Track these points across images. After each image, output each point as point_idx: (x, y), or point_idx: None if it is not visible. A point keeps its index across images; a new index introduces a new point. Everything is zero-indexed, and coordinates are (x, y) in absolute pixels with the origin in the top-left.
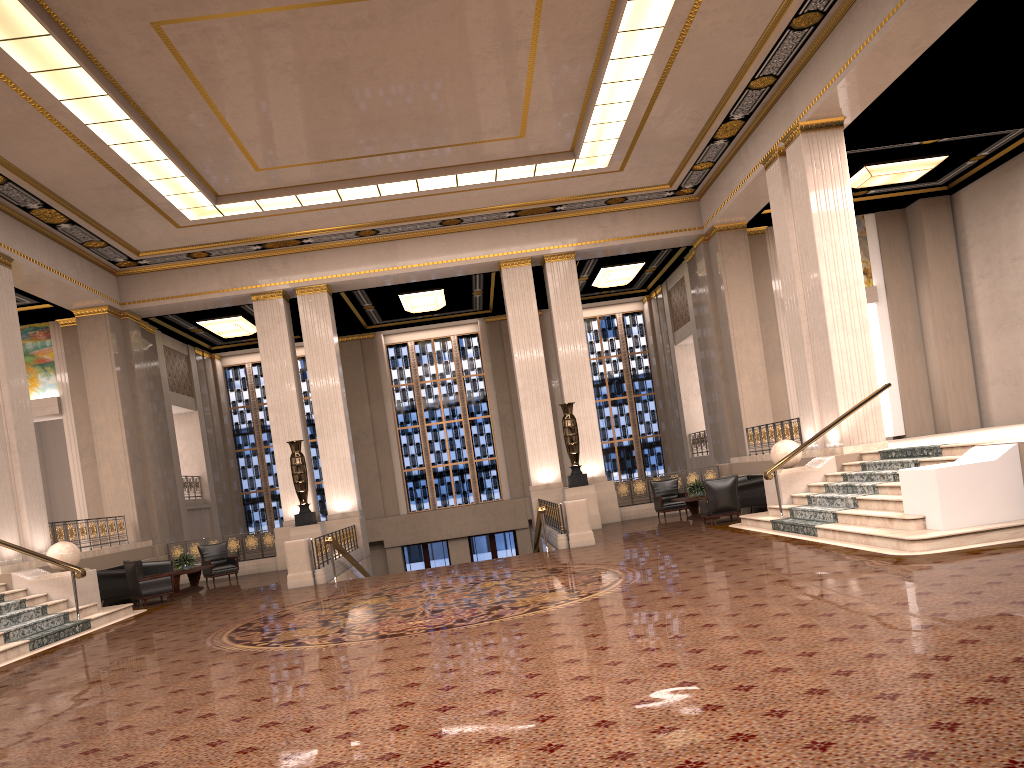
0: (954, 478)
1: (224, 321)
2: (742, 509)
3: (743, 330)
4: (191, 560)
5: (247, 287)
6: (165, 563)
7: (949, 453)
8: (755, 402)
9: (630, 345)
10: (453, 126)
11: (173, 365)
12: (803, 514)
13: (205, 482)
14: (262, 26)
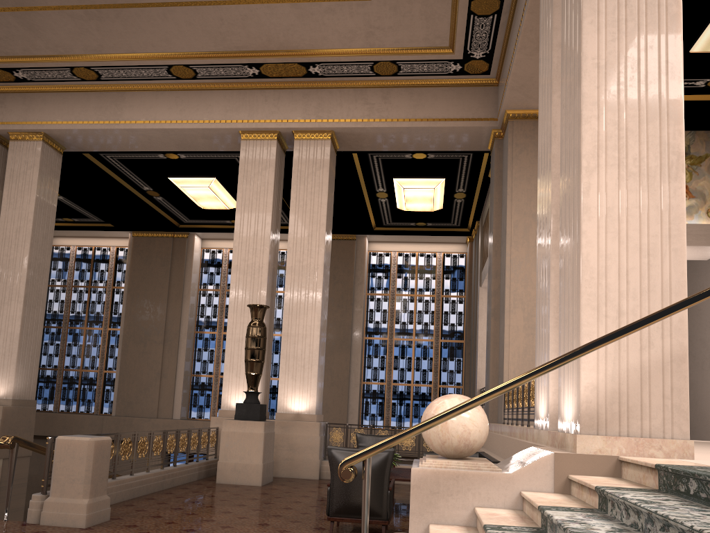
0: None
1: None
2: None
3: (525, 251)
4: None
5: None
6: None
7: None
8: (526, 351)
9: (446, 287)
10: None
11: None
12: None
13: None
14: None
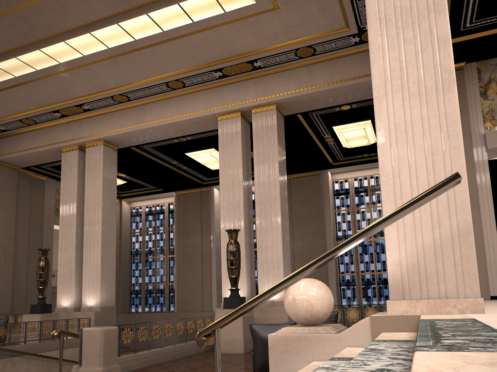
0: None
1: None
2: None
3: None
4: None
5: (57, 143)
6: None
7: None
8: None
9: None
10: None
11: None
12: None
13: None
14: None
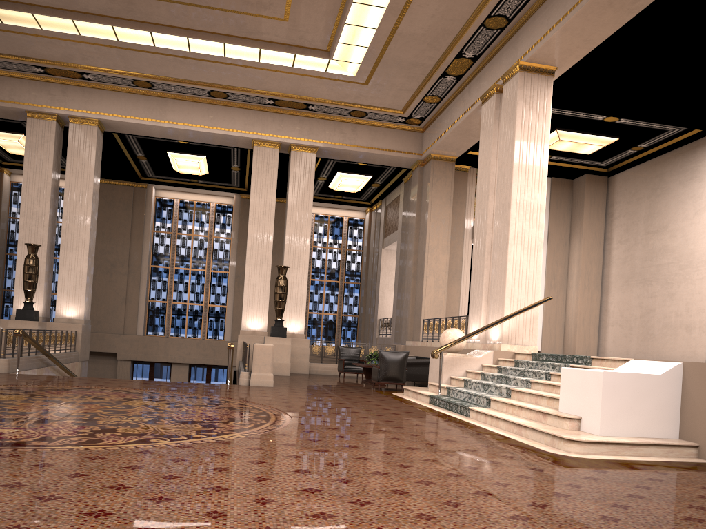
0: (619, 385)
1: (7, 135)
2: (407, 382)
3: (436, 241)
4: None
5: (24, 103)
6: None
7: (598, 364)
8: (434, 300)
9: (349, 243)
10: None
11: None
12: (459, 395)
13: None
14: None
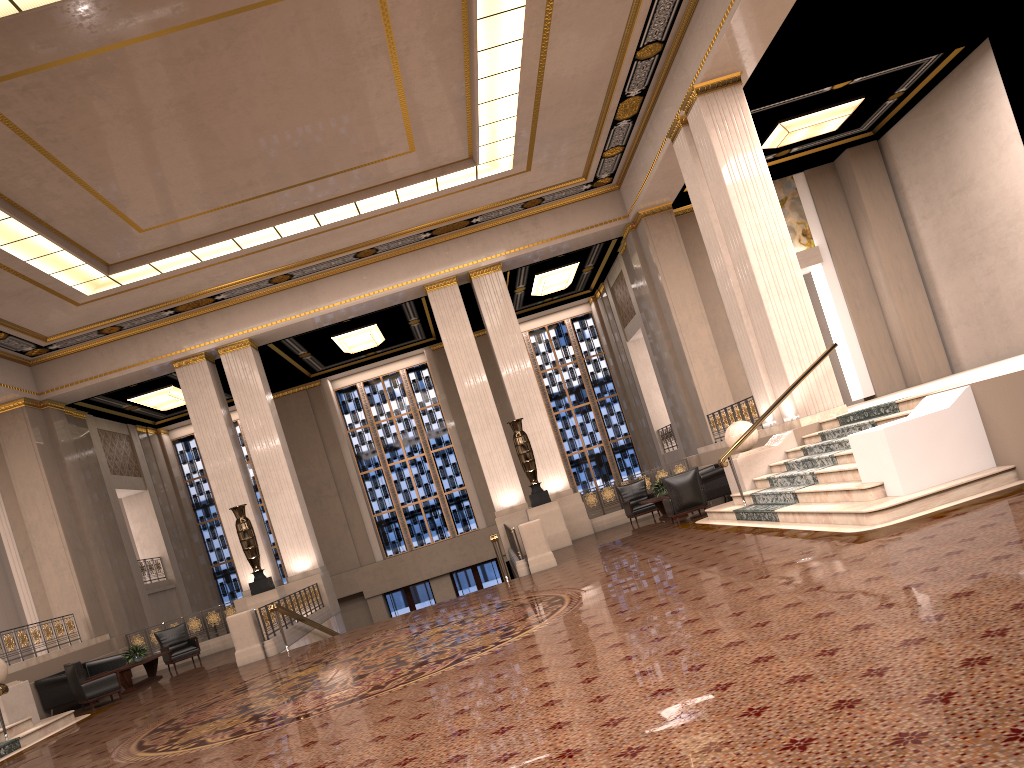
0: (906, 435)
1: (156, 394)
2: (711, 501)
3: (687, 314)
4: (142, 650)
5: (167, 355)
6: (119, 657)
7: (906, 407)
8: (712, 386)
9: (584, 349)
10: (335, 151)
11: (113, 447)
12: (765, 498)
13: (167, 562)
14: (87, 73)
